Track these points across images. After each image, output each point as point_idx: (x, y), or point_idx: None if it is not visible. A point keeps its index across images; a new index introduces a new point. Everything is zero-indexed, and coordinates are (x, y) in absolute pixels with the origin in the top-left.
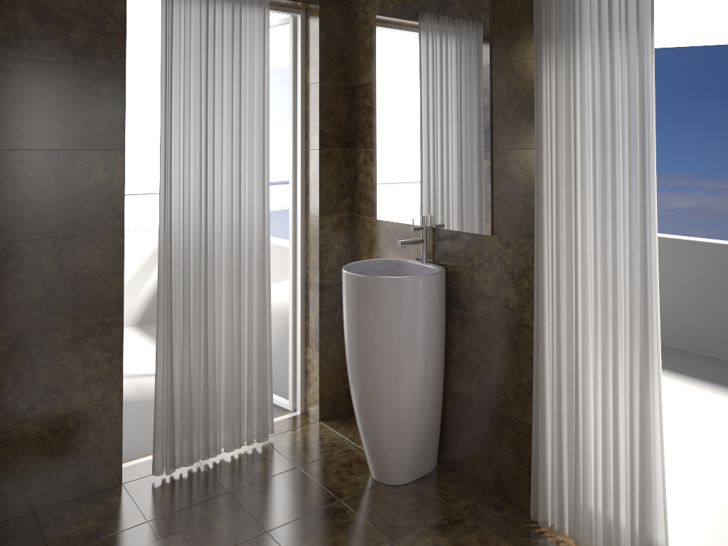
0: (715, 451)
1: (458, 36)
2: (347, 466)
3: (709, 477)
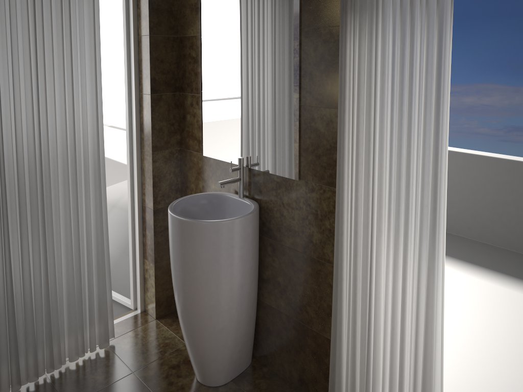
0: (466, 327)
1: (271, 0)
2: (176, 367)
3: (463, 354)
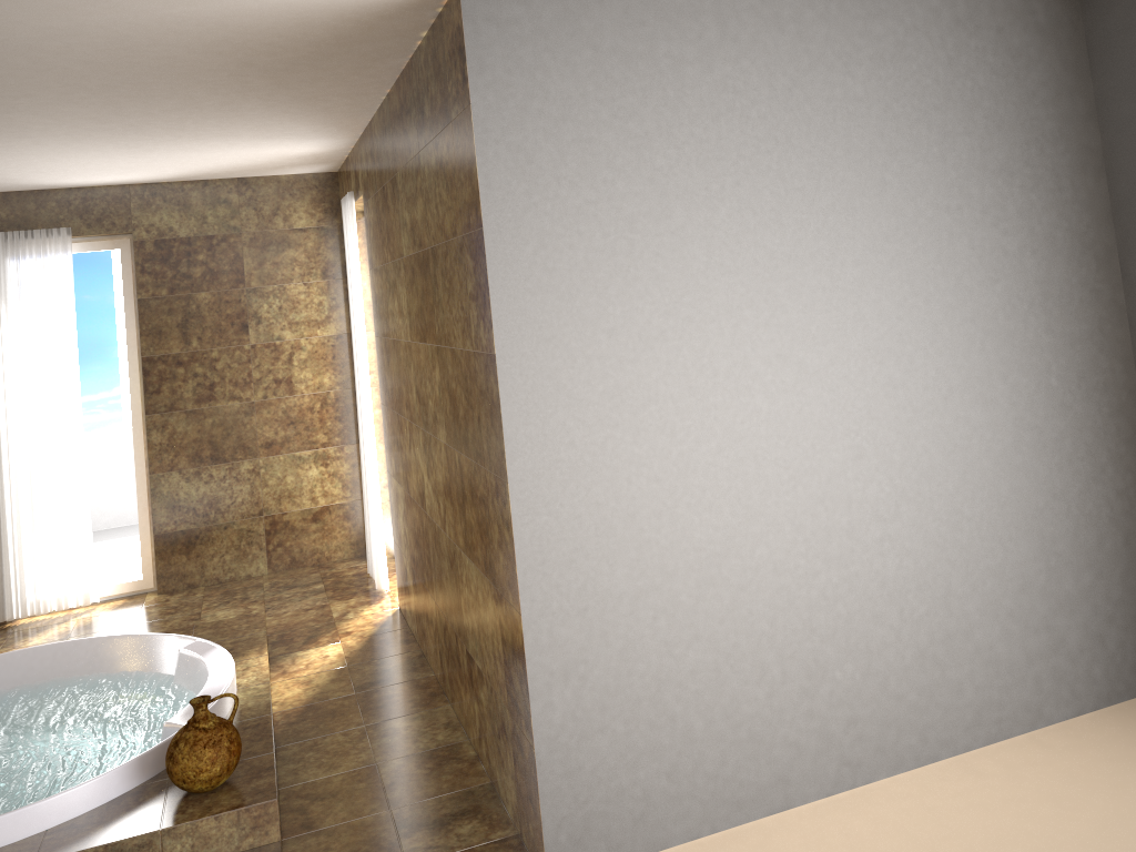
0: None
1: None
2: None
3: None
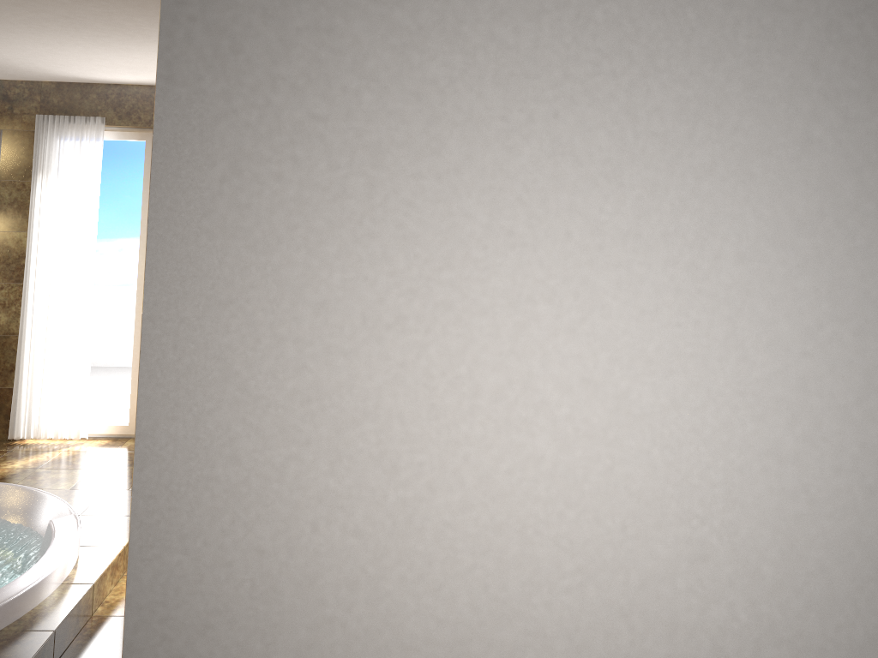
0: (101, 401)
1: None
2: None
3: (99, 410)
